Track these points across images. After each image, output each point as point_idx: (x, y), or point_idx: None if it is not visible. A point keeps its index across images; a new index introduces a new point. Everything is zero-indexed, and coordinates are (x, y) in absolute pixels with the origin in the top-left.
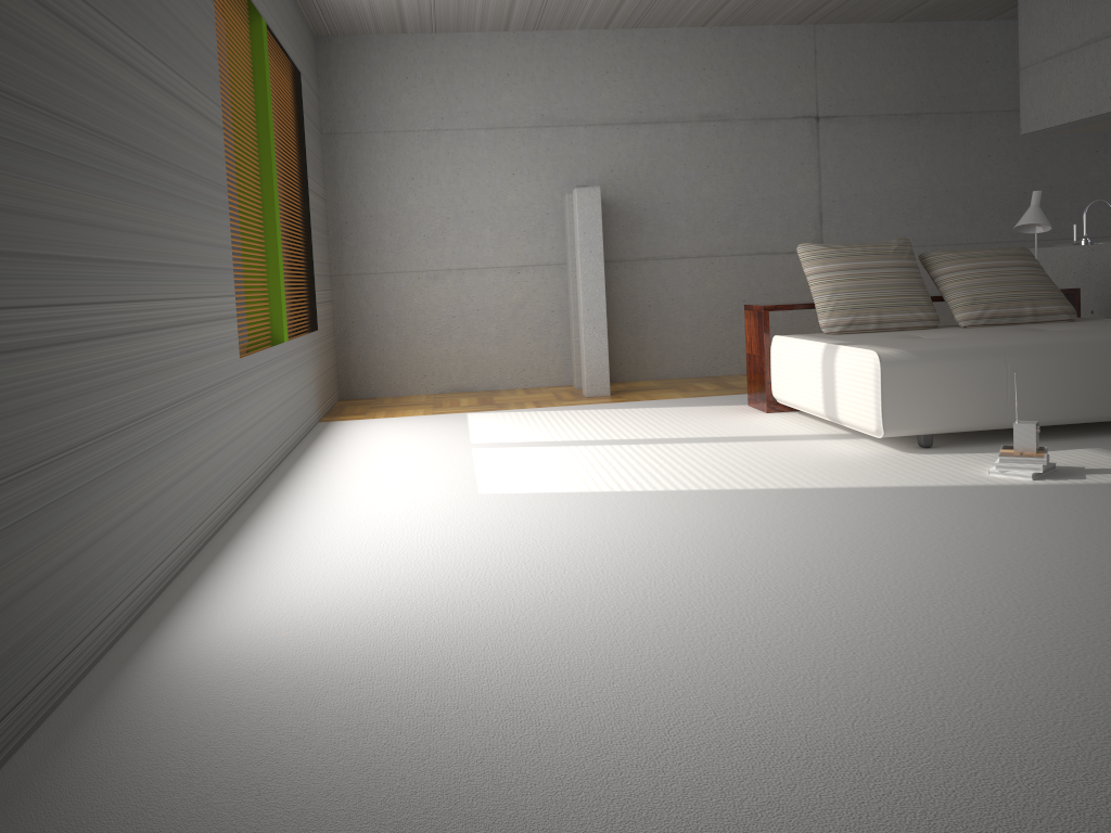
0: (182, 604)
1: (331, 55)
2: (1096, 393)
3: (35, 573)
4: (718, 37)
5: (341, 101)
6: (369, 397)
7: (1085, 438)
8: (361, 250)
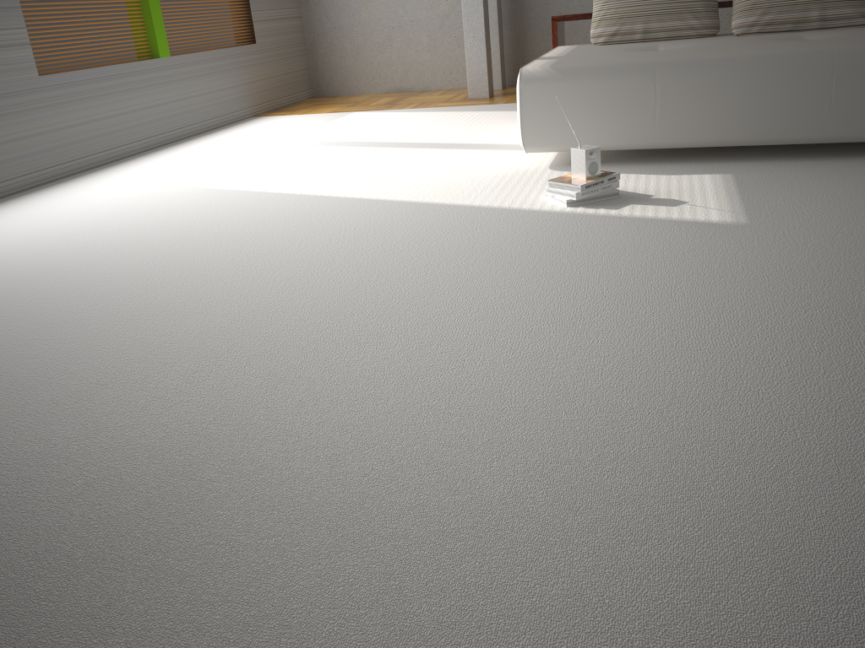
0: None
1: None
2: (762, 114)
3: None
4: None
5: None
6: (334, 95)
7: (750, 162)
8: None
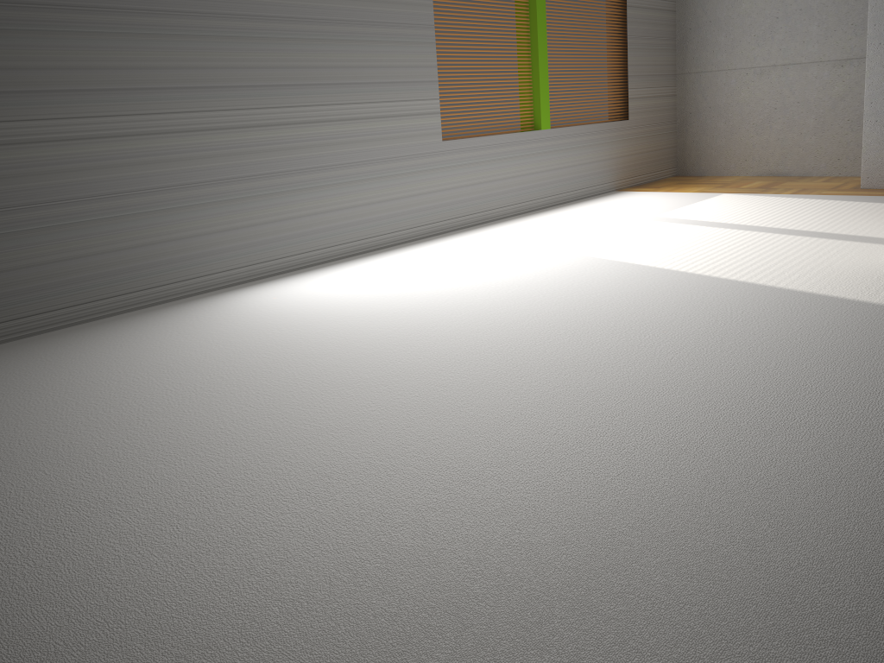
0: (285, 277)
1: None
2: None
3: (141, 240)
4: None
5: None
6: (699, 175)
7: None
8: (700, 51)
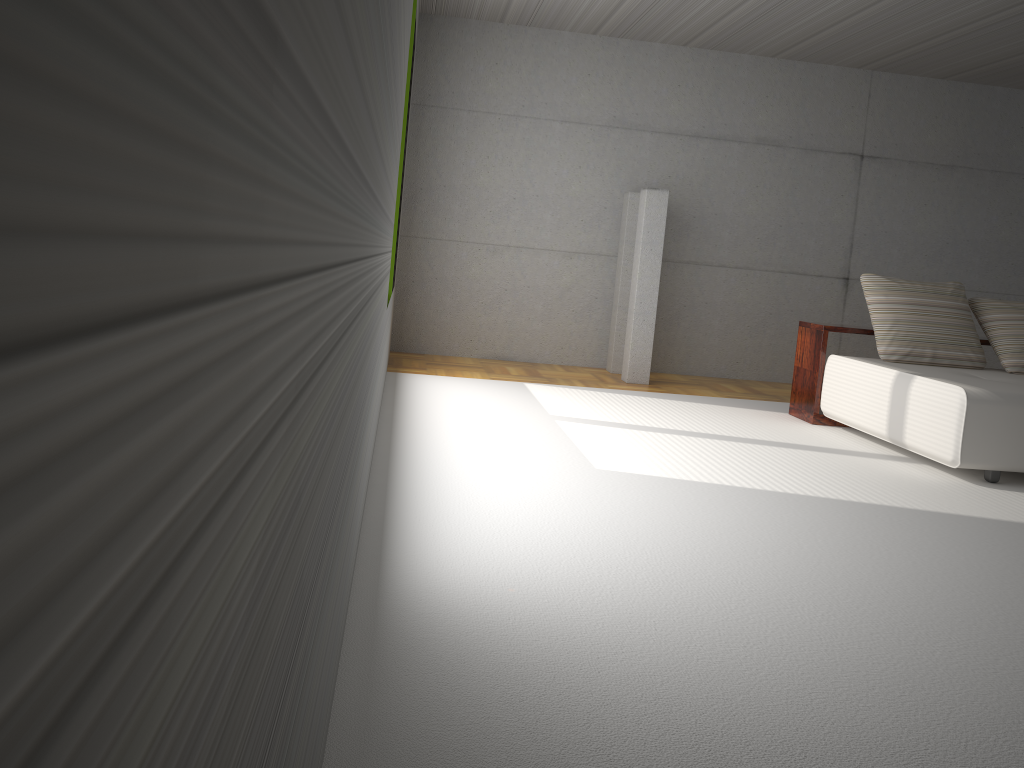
0: (389, 544)
1: (431, 33)
2: None
3: (353, 509)
4: (784, 69)
5: (433, 76)
6: (417, 352)
7: None
8: (431, 216)
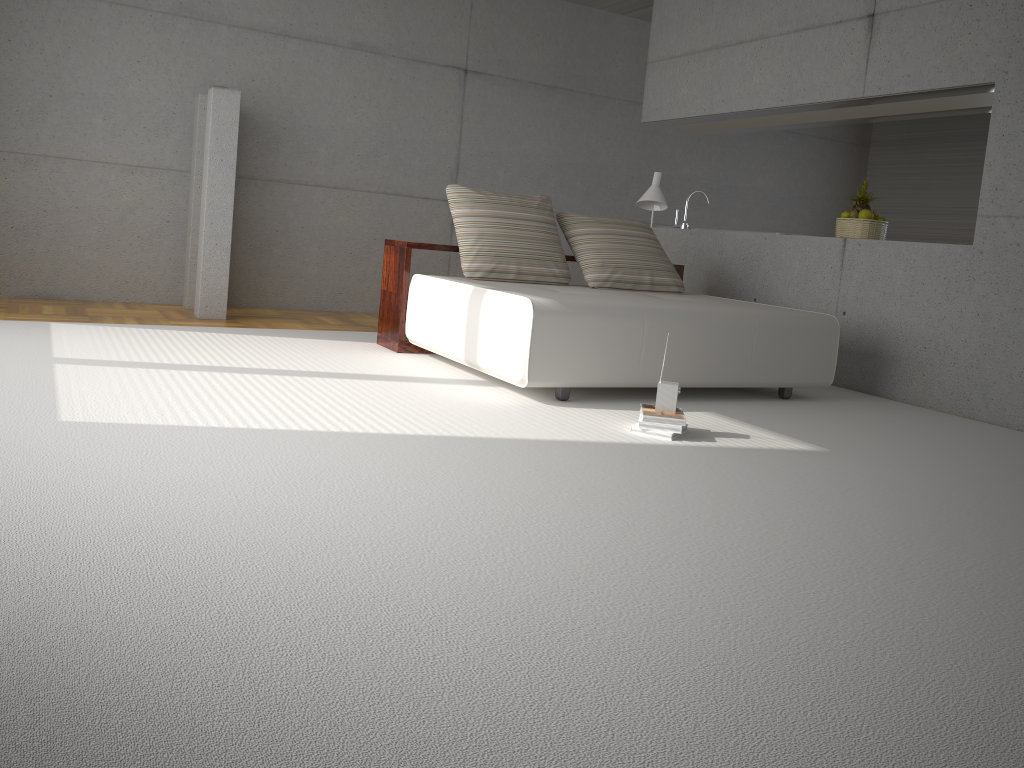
0: None
1: None
2: (712, 360)
3: None
4: None
5: None
6: None
7: (697, 402)
8: None
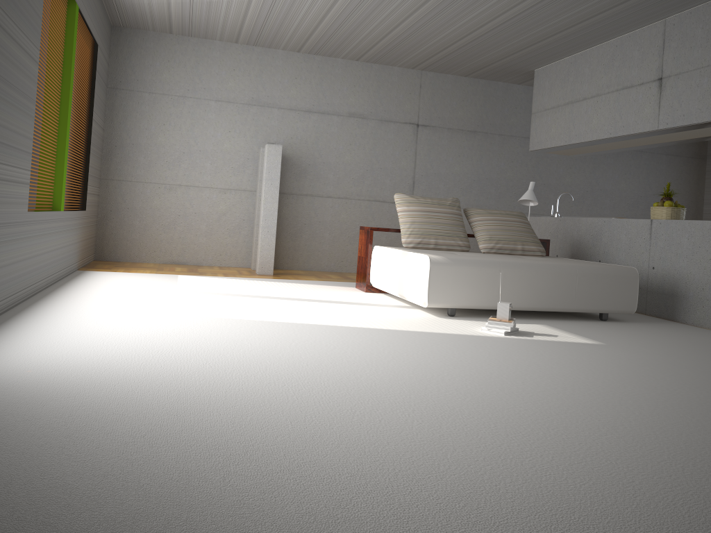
0: None
1: (121, 39)
2: (547, 294)
3: None
4: (365, 68)
5: (123, 69)
6: (115, 261)
7: (539, 320)
8: (123, 165)
